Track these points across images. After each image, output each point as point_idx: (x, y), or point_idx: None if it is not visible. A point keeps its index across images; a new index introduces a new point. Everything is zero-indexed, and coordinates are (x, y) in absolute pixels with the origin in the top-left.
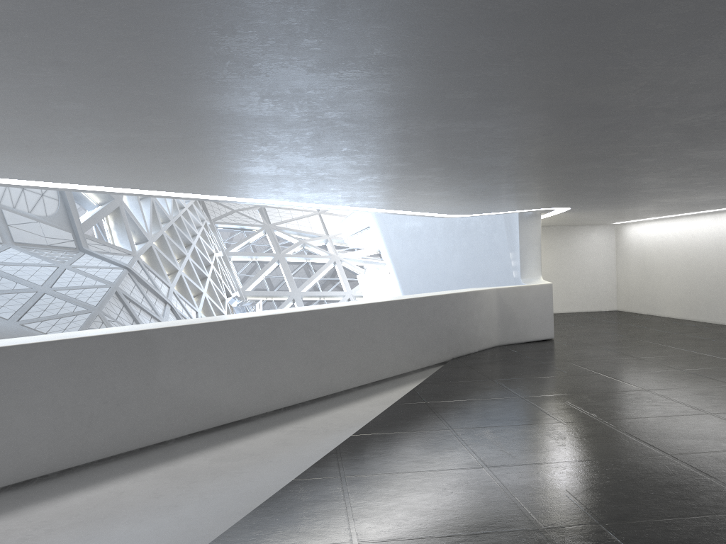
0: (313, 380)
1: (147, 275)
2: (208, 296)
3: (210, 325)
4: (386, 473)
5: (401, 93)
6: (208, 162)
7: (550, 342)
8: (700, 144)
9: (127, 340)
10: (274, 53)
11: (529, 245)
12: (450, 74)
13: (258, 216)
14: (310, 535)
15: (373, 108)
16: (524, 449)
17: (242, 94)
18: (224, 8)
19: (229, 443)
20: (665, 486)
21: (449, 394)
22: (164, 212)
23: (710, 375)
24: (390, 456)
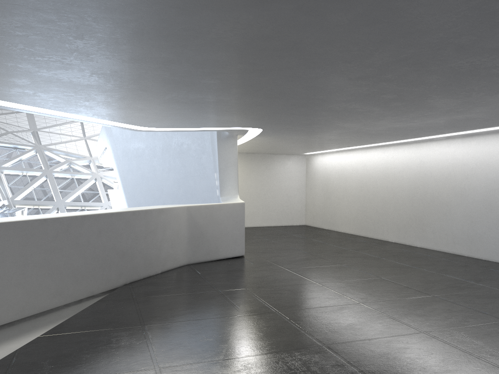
0: None
1: None
2: None
3: None
4: None
5: None
6: None
7: (239, 260)
8: None
9: None
10: None
11: (227, 165)
12: None
13: (30, 138)
14: None
15: None
16: None
17: None
18: None
19: None
20: None
21: (57, 365)
22: None
23: (393, 312)
24: None
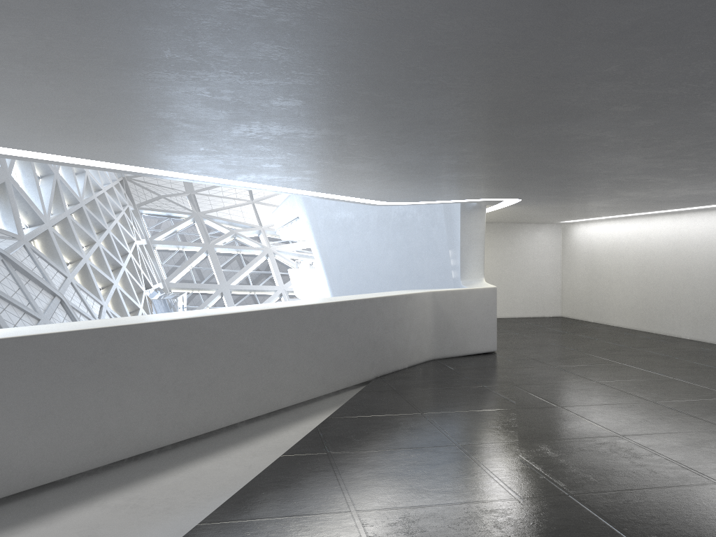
0: (176, 416)
1: (34, 262)
2: (119, 288)
3: None
4: None
5: None
6: None
7: (492, 356)
8: None
9: None
10: None
11: (471, 242)
12: None
13: (187, 203)
14: None
15: None
16: None
17: None
18: None
19: (5, 533)
20: None
21: (363, 439)
22: (71, 193)
23: (693, 411)
24: None
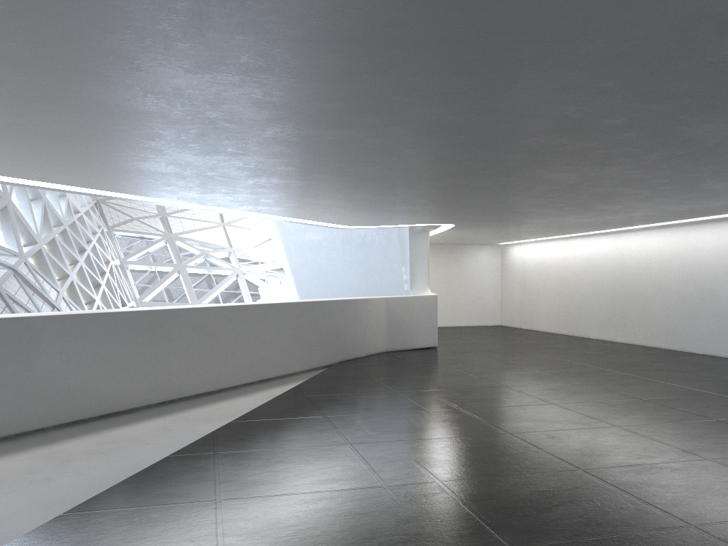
0: (199, 375)
1: (34, 277)
2: (101, 304)
3: (95, 316)
4: (257, 450)
5: (273, 99)
6: (98, 154)
7: (433, 349)
8: (545, 165)
9: (7, 325)
10: (153, 53)
11: (418, 259)
12: (312, 84)
13: (159, 225)
14: (177, 496)
15: (250, 111)
16: (387, 430)
17: (127, 88)
18: (104, 9)
19: (109, 430)
20: (498, 455)
21: (330, 390)
22: (56, 215)
23: (564, 375)
24: (264, 437)
